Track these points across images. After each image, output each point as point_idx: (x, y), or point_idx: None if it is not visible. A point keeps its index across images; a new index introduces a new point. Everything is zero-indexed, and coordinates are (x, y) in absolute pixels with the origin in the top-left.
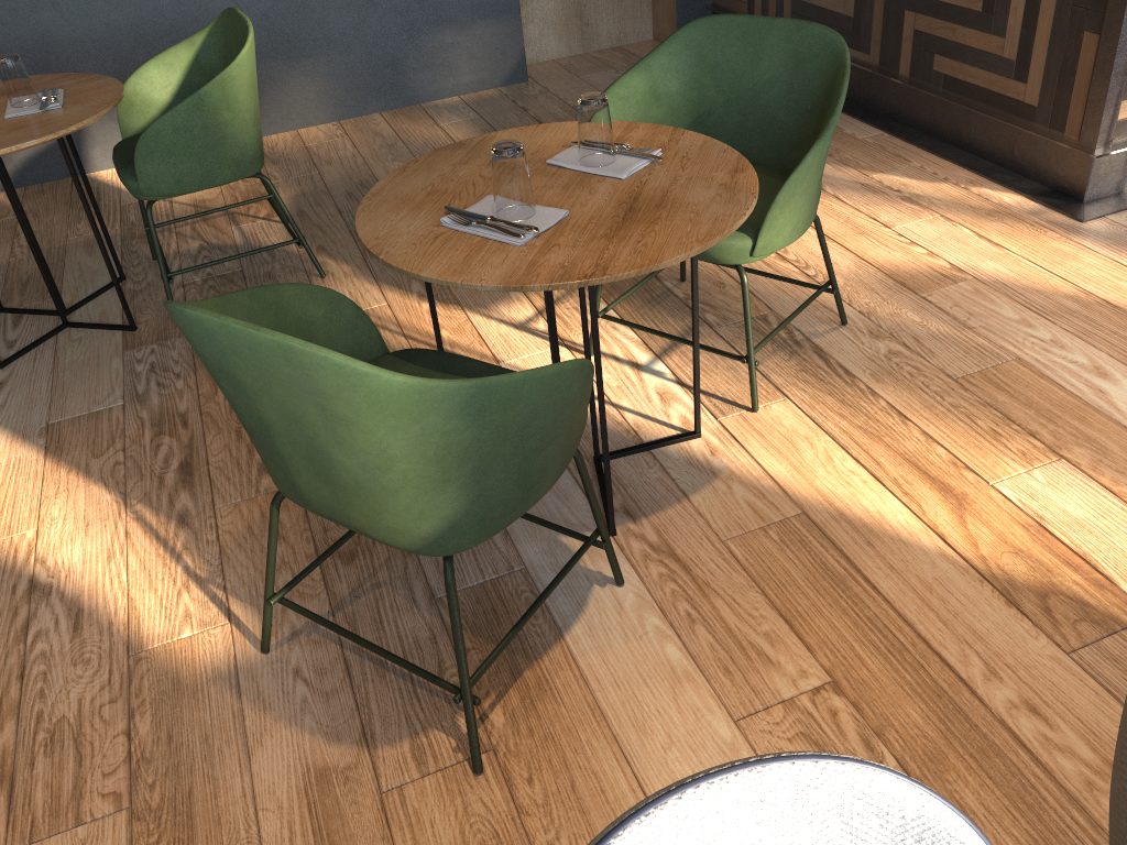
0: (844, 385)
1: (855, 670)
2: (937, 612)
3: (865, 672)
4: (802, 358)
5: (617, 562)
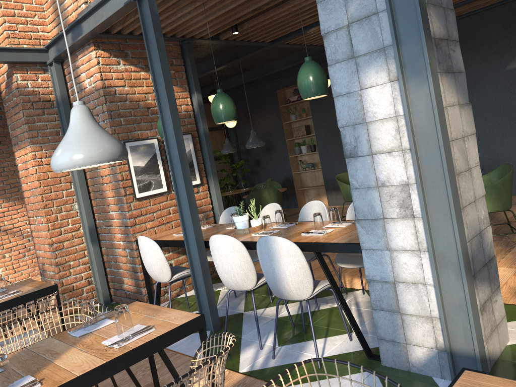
0: (503, 252)
1: None
2: None
3: None
4: (505, 248)
5: None
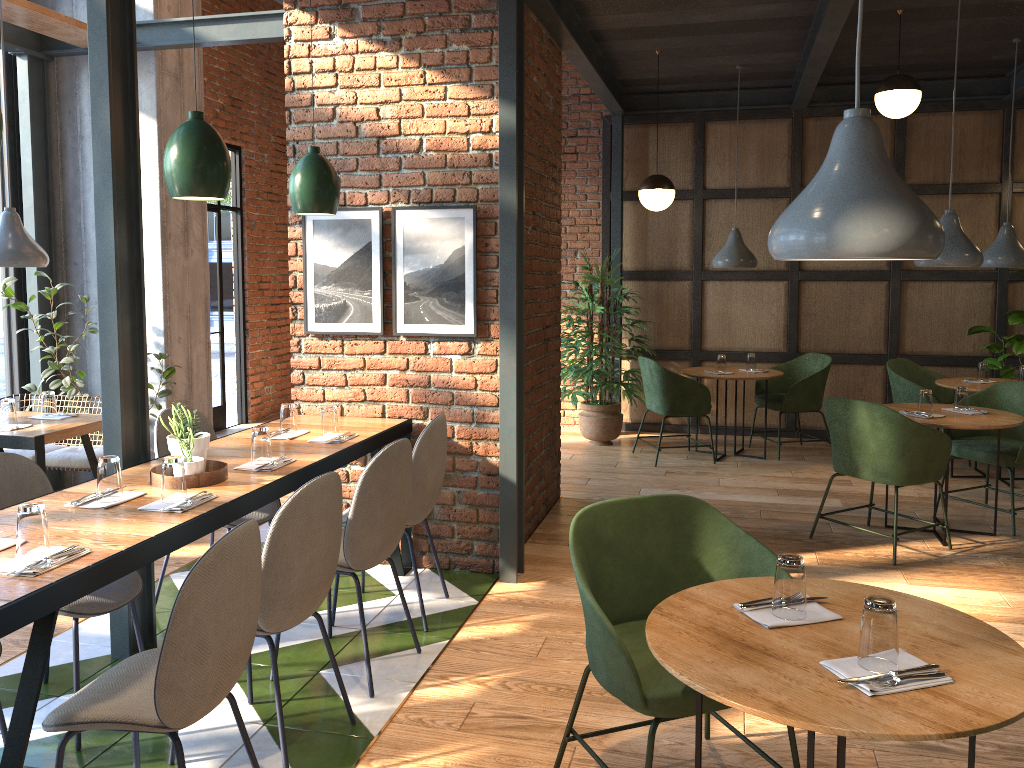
0: None
1: None
2: None
3: None
4: None
5: None
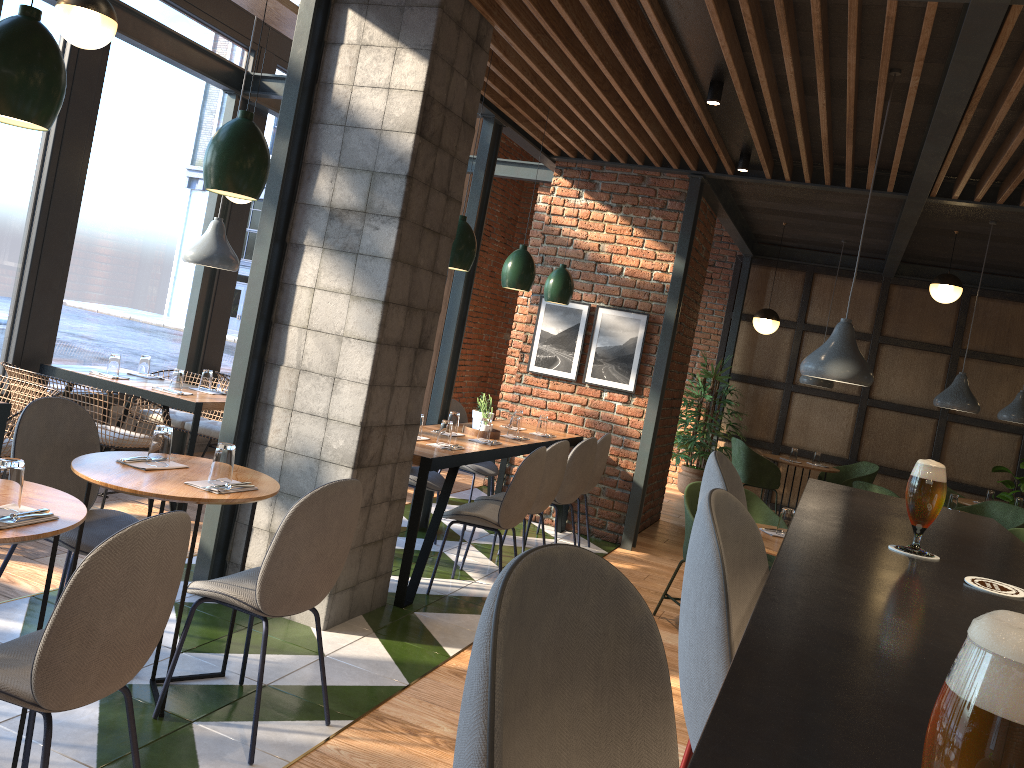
0: None
1: None
2: None
3: None
4: None
5: None
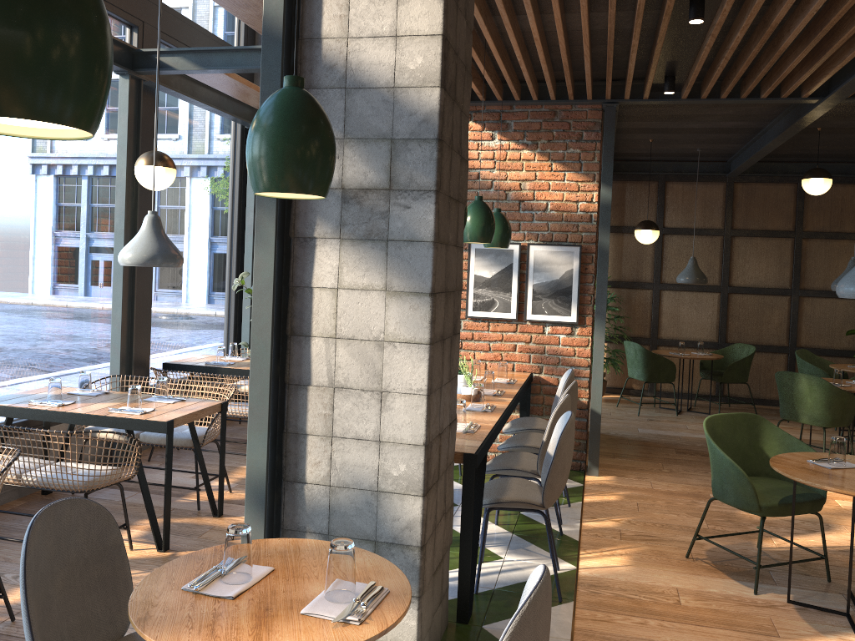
0: None
1: (681, 608)
2: (697, 631)
3: (679, 609)
4: None
5: (755, 581)
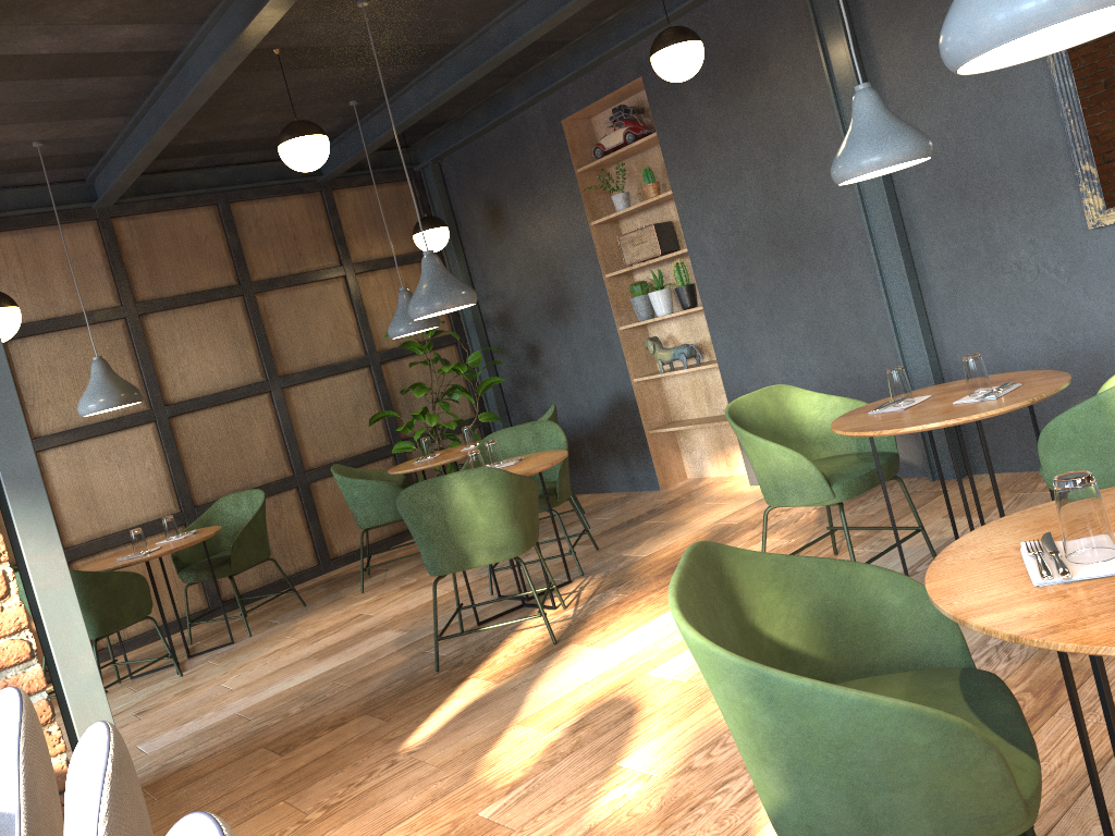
0: None
1: None
2: None
3: None
4: None
5: None
